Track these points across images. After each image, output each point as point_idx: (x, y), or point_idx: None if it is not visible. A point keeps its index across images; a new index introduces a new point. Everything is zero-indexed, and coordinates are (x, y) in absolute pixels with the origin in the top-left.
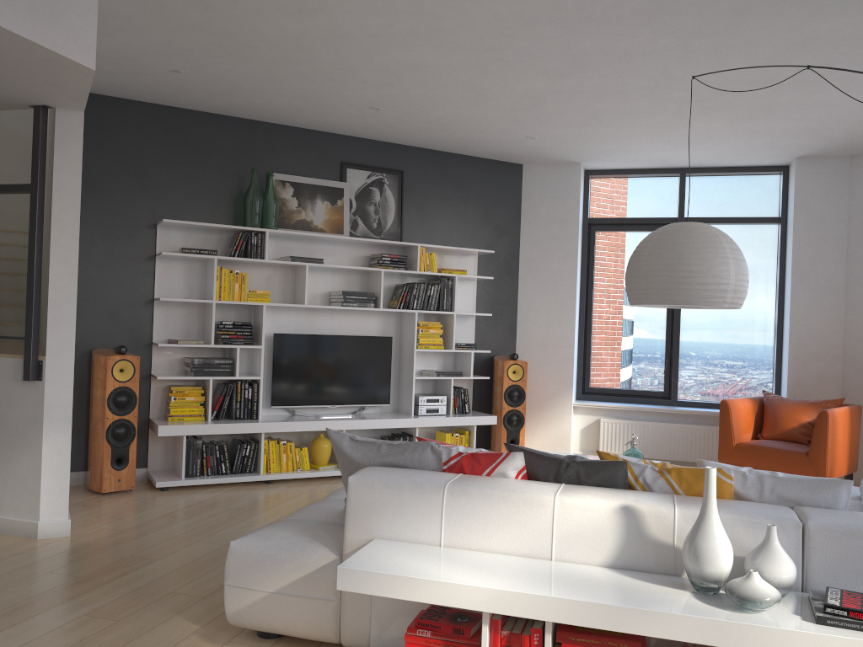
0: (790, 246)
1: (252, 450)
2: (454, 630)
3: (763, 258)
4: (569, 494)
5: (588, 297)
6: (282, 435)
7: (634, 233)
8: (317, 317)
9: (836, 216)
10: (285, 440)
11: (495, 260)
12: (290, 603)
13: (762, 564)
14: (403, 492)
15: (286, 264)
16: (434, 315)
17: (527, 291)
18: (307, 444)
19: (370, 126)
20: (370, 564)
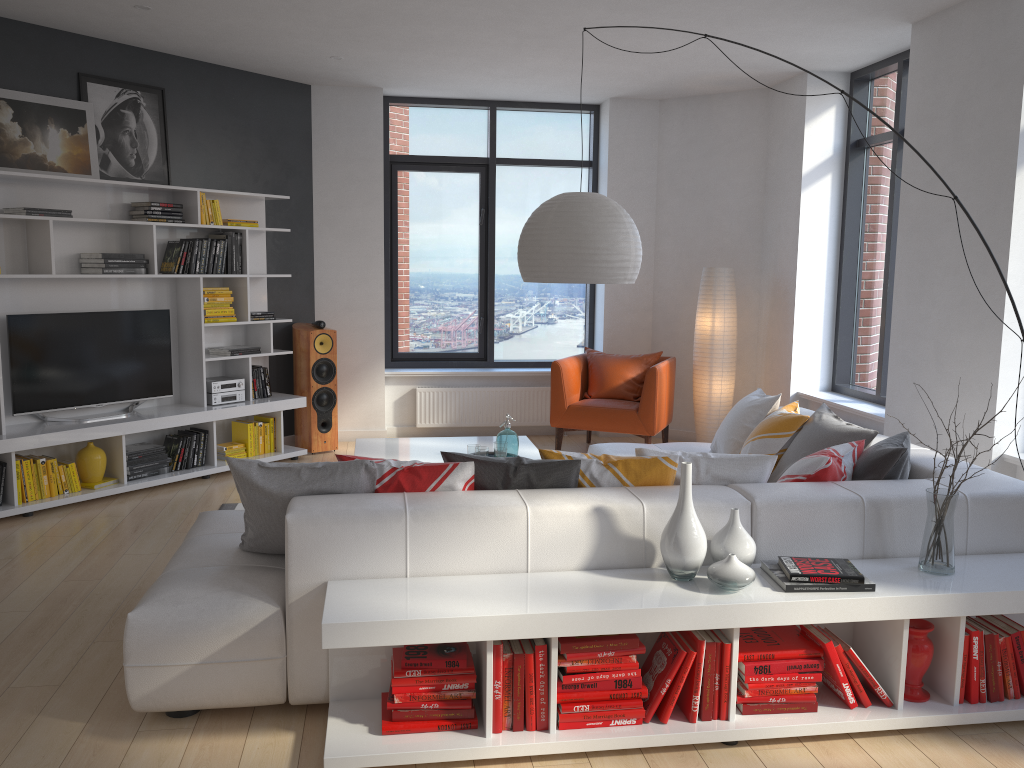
0: (603, 193)
1: None
2: (448, 663)
3: None
4: (537, 502)
5: (393, 249)
6: (31, 450)
7: (441, 174)
8: (64, 288)
9: (647, 163)
10: (40, 456)
11: (286, 207)
12: (222, 672)
13: (731, 545)
14: (358, 524)
15: (16, 219)
16: (217, 278)
17: (326, 244)
18: (66, 457)
19: (124, 27)
20: (354, 613)
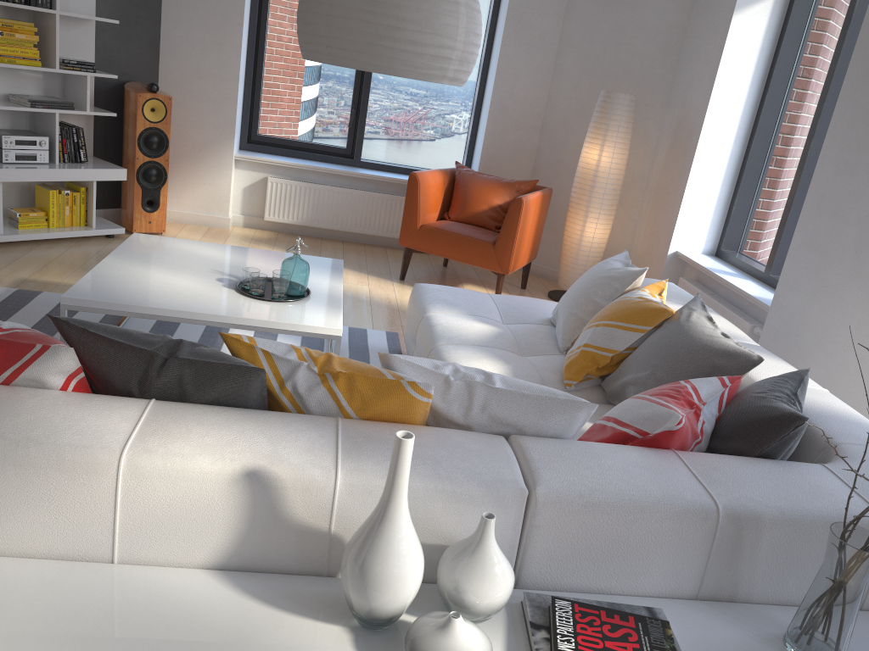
0: None
1: None
2: None
3: None
4: (152, 444)
5: (262, 14)
6: None
7: None
8: None
9: None
10: None
11: None
12: None
13: (467, 581)
14: None
15: None
16: (26, 11)
17: None
18: None
19: None
20: None
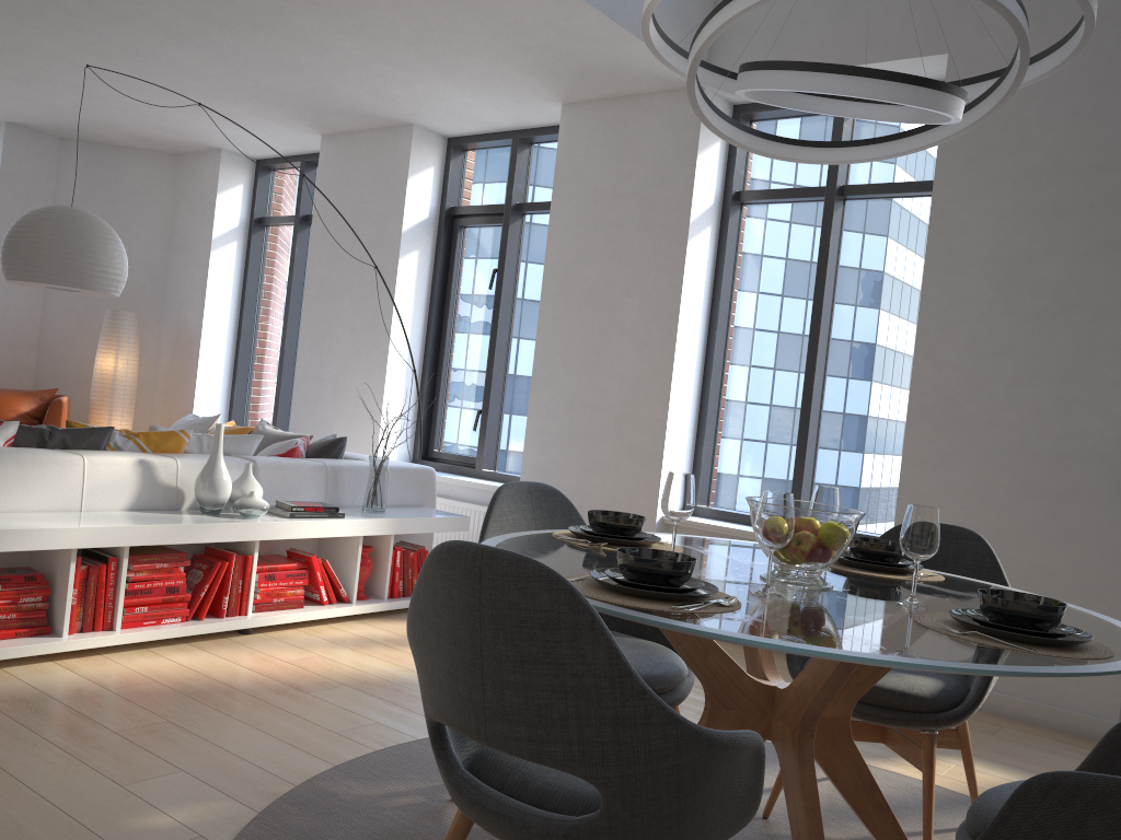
0: None
1: None
2: (27, 578)
3: None
4: (89, 454)
5: None
6: None
7: None
8: None
9: (43, 197)
10: None
11: None
12: None
13: (247, 489)
14: None
15: None
16: None
17: None
18: None
19: None
20: None
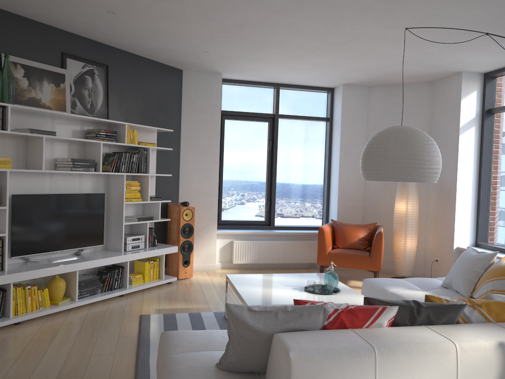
0: (337, 135)
1: (0, 298)
2: None
3: (319, 141)
4: (456, 338)
5: (220, 162)
6: None
7: (248, 122)
8: (45, 179)
9: (361, 119)
10: (25, 284)
11: (167, 136)
12: None
13: None
14: (342, 360)
15: (22, 135)
16: (130, 175)
17: (187, 158)
18: (38, 283)
19: (93, 26)
20: None
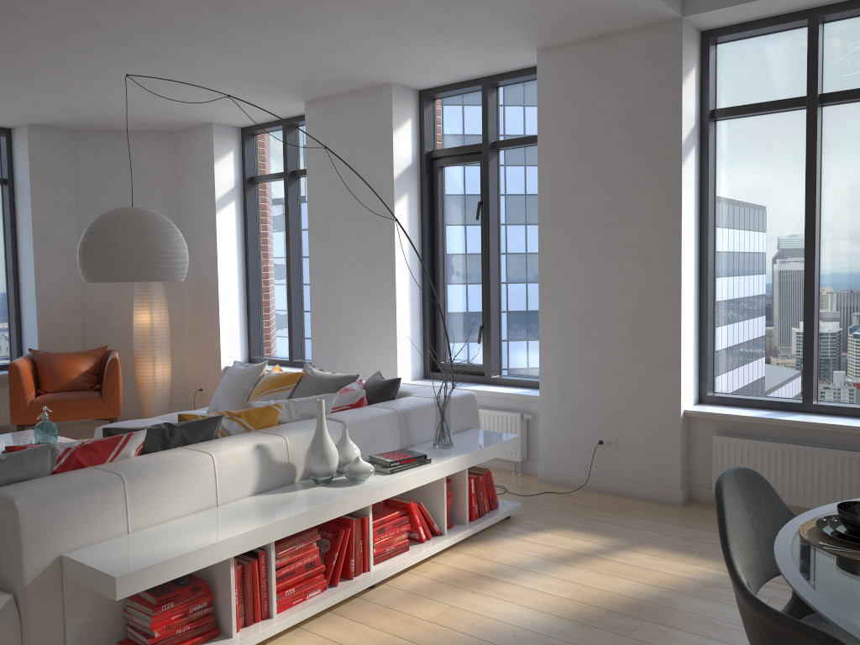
0: (26, 209)
1: None
2: (193, 589)
3: None
4: (213, 450)
5: None
6: None
7: None
8: None
9: (67, 184)
10: None
11: None
12: None
13: (349, 453)
14: (84, 496)
15: None
16: None
17: None
18: None
19: None
20: (131, 563)
